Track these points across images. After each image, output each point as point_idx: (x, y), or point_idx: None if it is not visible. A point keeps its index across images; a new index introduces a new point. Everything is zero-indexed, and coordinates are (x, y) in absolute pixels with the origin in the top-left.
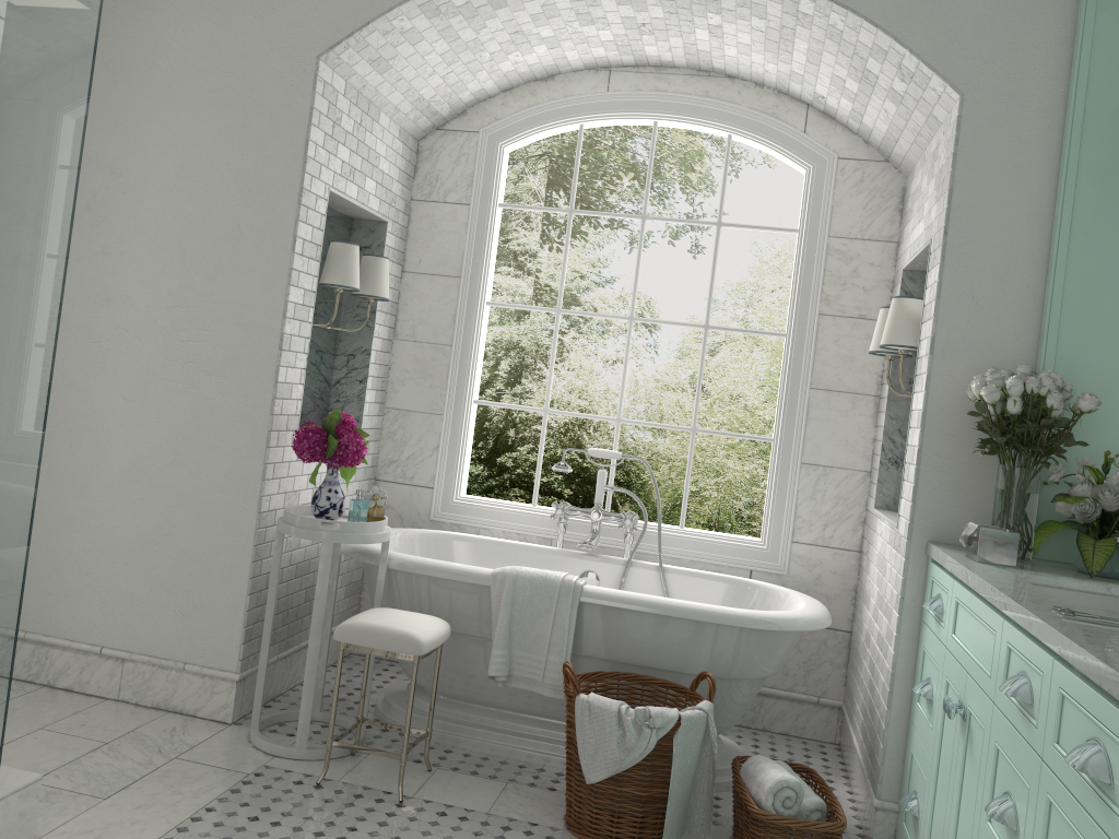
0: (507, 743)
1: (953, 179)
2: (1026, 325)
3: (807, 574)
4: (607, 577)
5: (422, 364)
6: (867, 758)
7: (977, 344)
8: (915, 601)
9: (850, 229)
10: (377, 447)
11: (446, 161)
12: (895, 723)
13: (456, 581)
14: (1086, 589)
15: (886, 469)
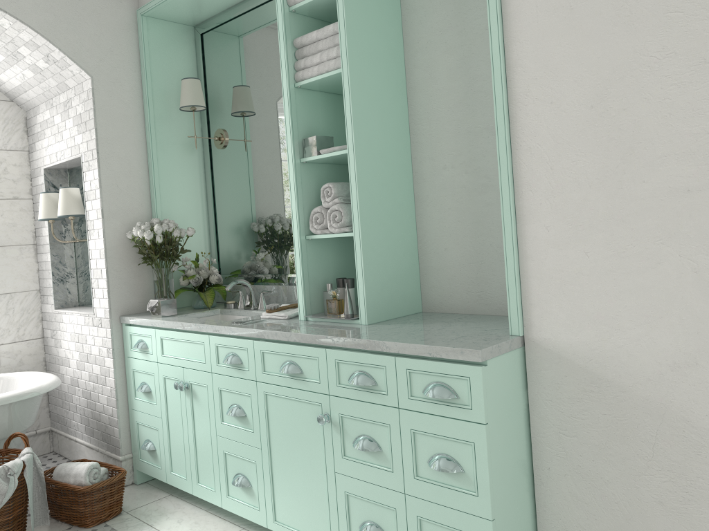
0: None
1: (96, 123)
2: (144, 197)
3: (13, 361)
4: None
5: None
6: (100, 442)
7: (124, 210)
8: (120, 348)
9: None
10: None
11: None
12: (122, 414)
13: None
14: (207, 315)
15: (57, 285)
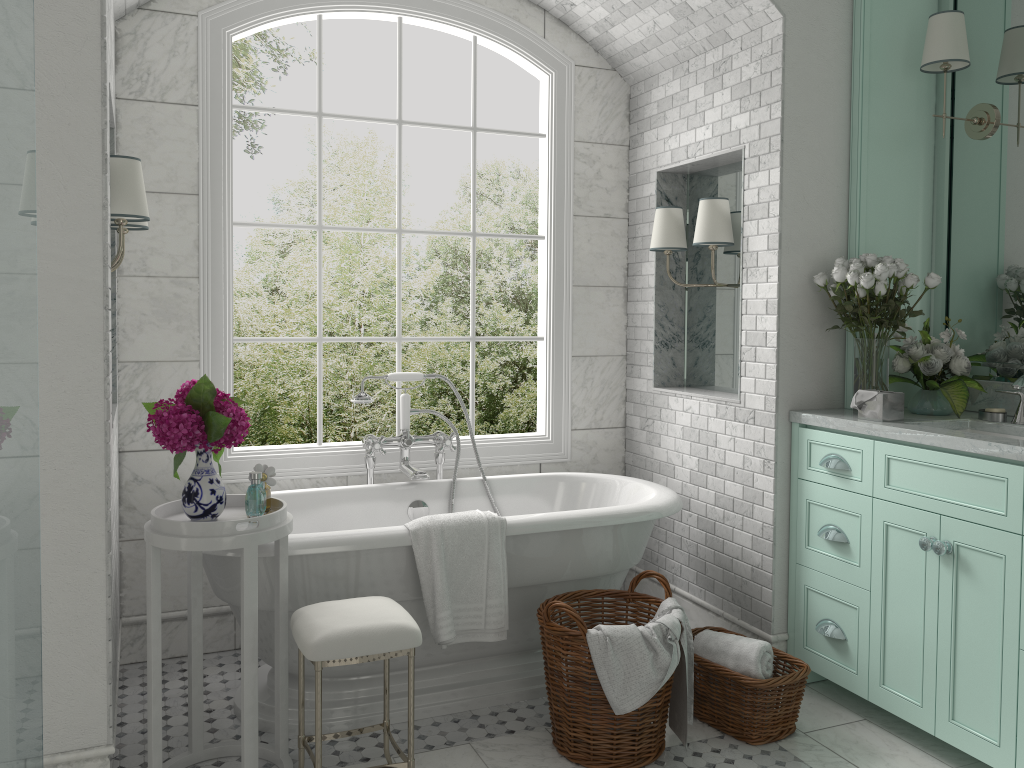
0: (427, 702)
1: (784, 92)
2: (838, 218)
3: (585, 456)
4: (435, 502)
5: (162, 303)
6: (726, 603)
7: (809, 238)
8: (784, 463)
9: (591, 134)
10: (118, 412)
11: (158, 50)
12: (779, 568)
13: (363, 550)
14: (949, 427)
15: (660, 351)
